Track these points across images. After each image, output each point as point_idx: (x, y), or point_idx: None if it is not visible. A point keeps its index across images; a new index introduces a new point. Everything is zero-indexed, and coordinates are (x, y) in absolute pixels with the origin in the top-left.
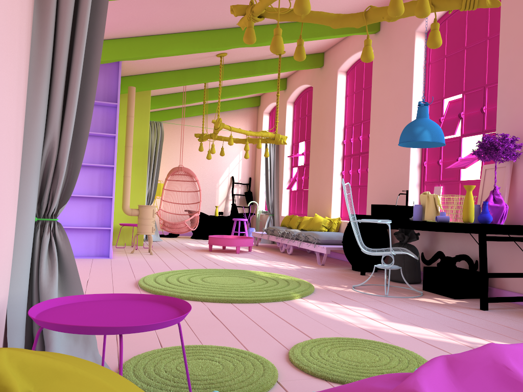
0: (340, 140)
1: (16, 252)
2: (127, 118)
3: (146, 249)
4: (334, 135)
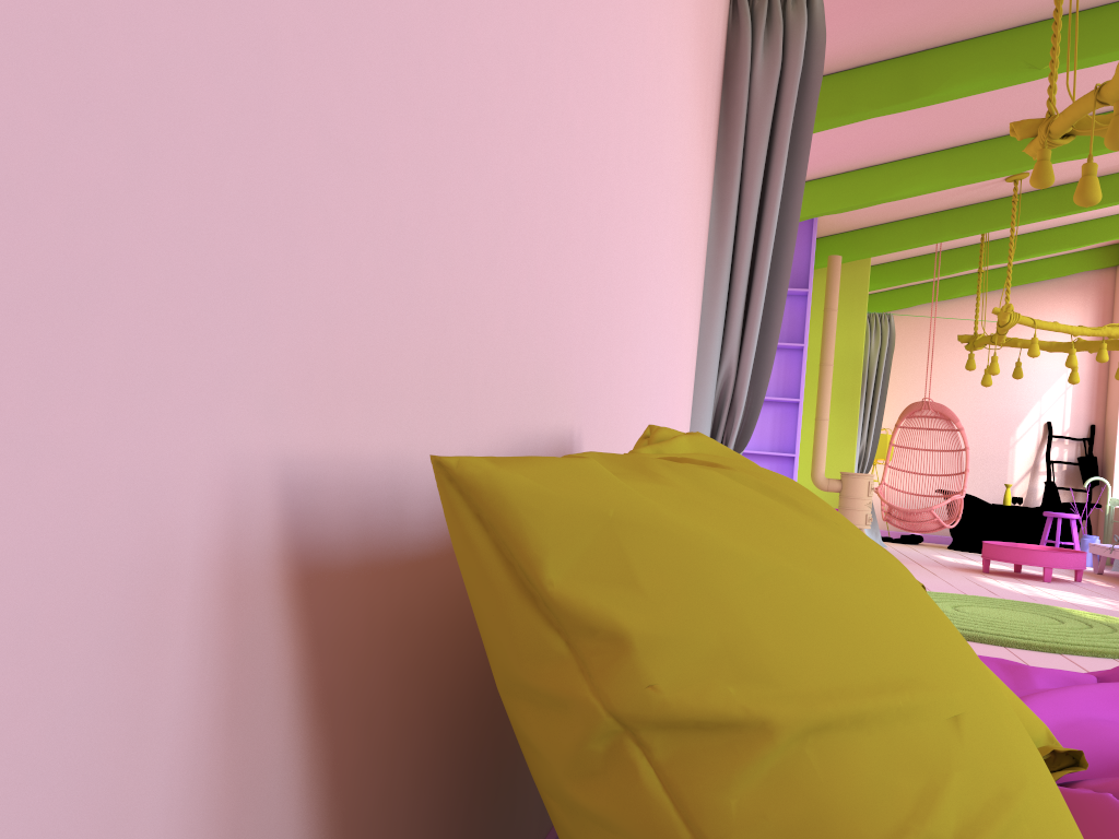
0: None
1: None
2: (824, 314)
3: None
4: None
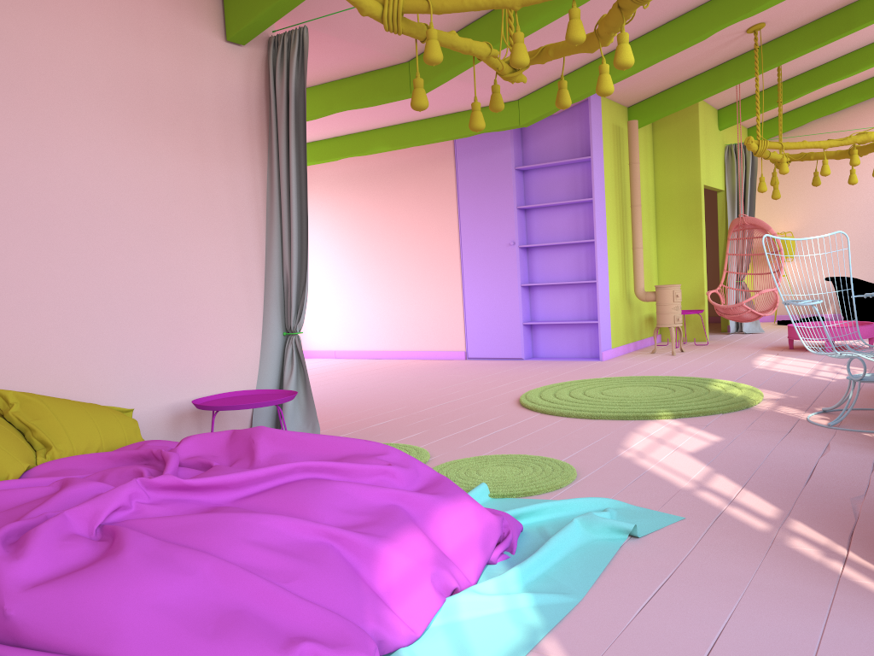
0: None
1: (262, 359)
2: (629, 167)
3: (692, 347)
4: None
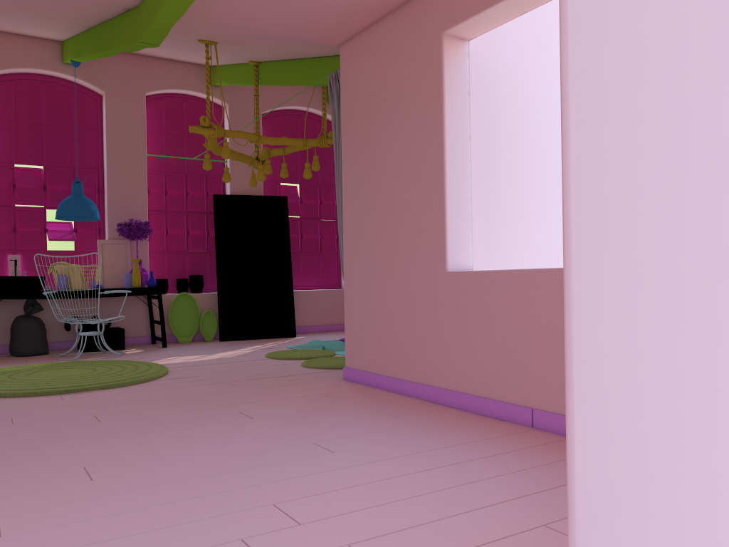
0: None
1: None
2: None
3: None
4: None
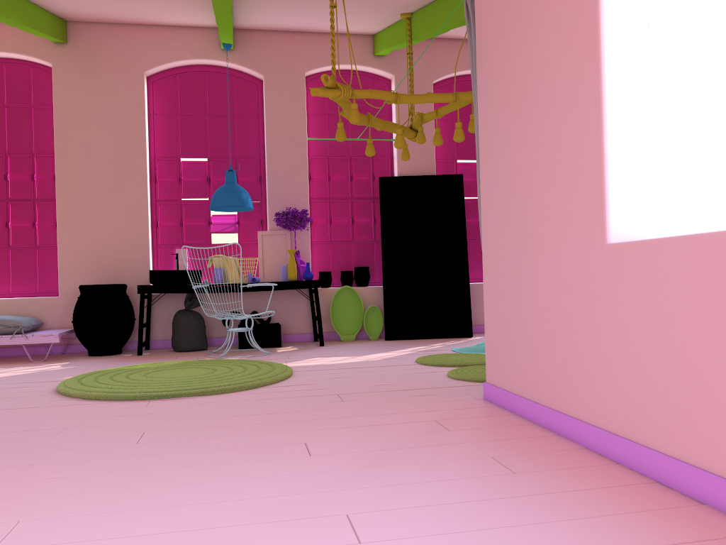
0: None
1: None
2: None
3: None
4: None
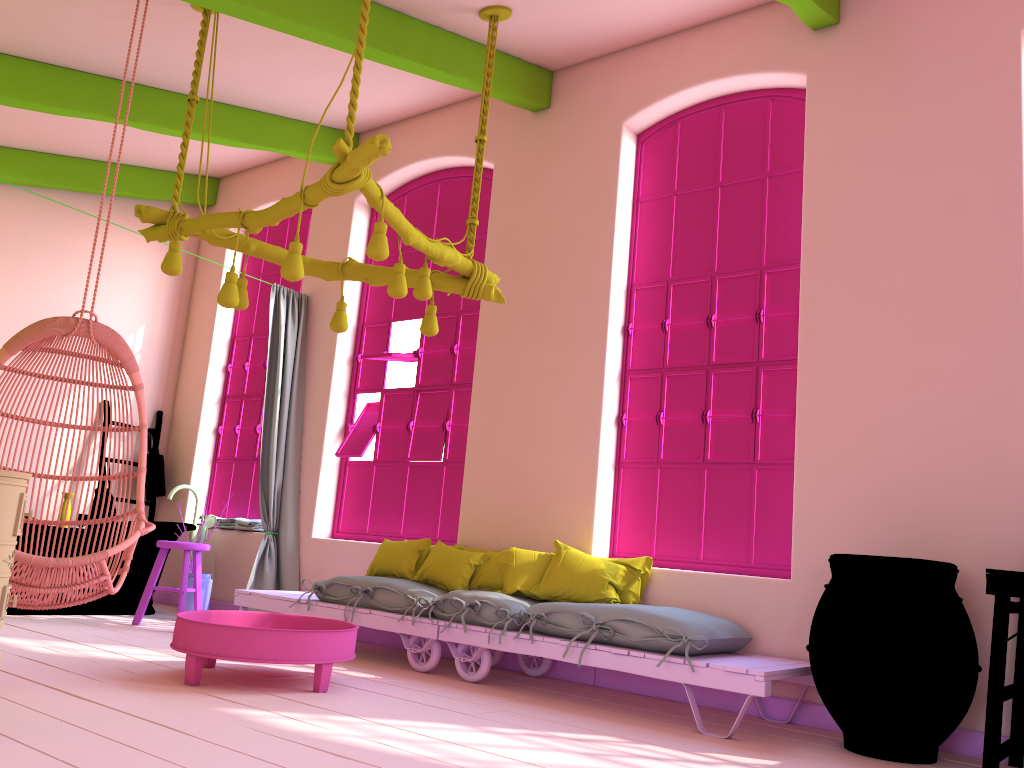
0: (619, 322)
1: None
2: None
3: None
4: (609, 302)
